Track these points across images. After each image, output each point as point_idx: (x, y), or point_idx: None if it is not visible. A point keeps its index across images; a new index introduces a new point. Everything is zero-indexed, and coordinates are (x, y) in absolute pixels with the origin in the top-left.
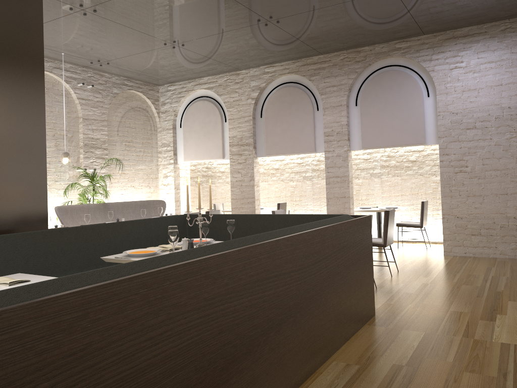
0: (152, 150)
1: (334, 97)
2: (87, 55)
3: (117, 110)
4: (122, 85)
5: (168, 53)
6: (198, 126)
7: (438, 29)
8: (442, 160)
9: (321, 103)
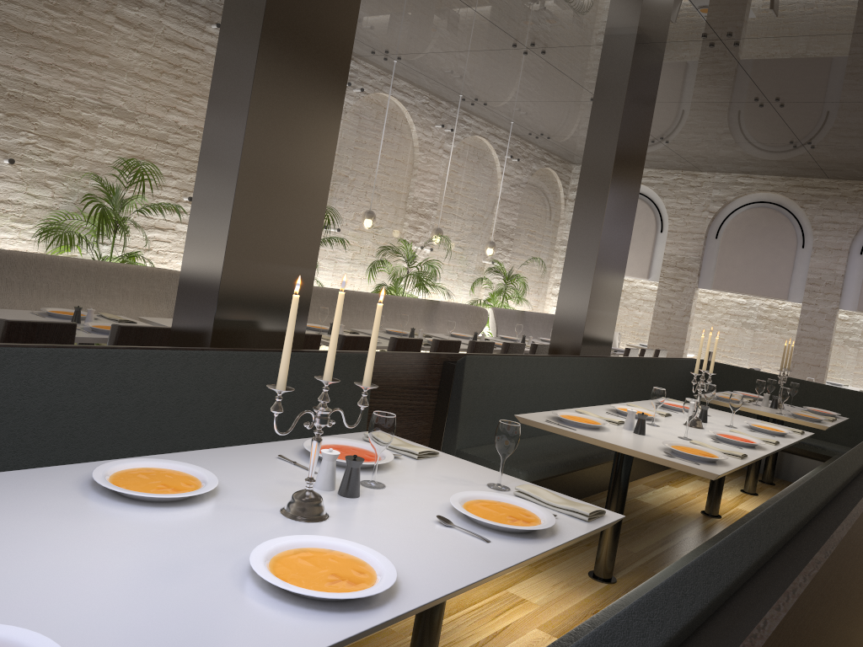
0: (551, 248)
1: (832, 237)
2: (537, 128)
3: (532, 192)
4: (542, 161)
5: None
6: None
7: None
8: None
9: (809, 240)
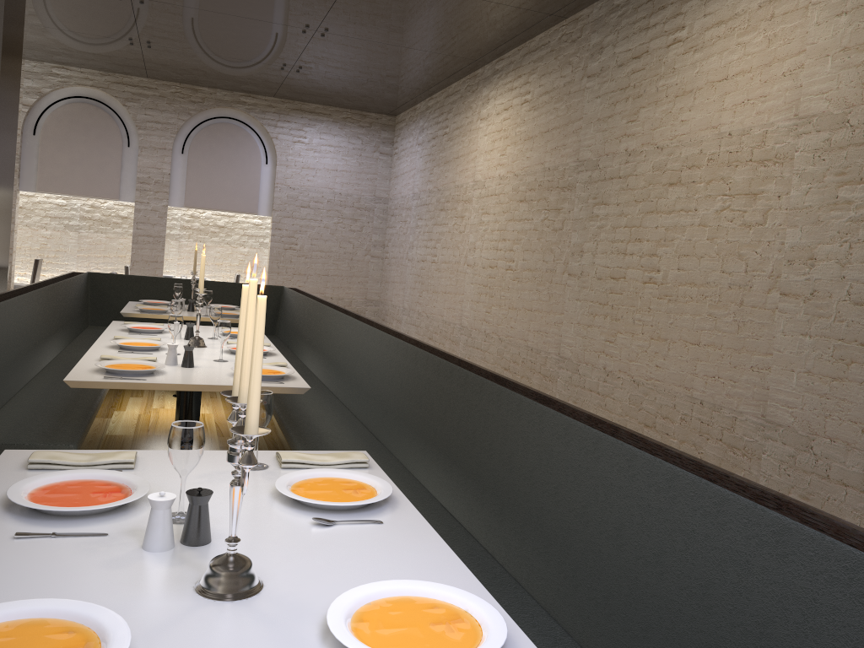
0: None
1: (157, 136)
2: None
3: None
4: None
5: None
6: None
7: (290, 97)
8: (274, 234)
9: (134, 139)
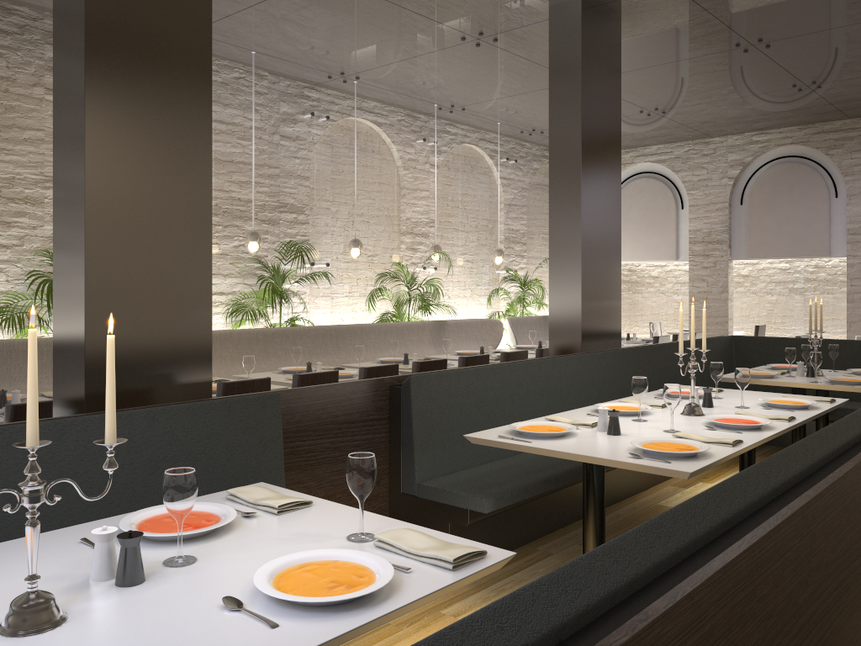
0: None
1: None
2: (526, 124)
3: (537, 192)
4: (543, 158)
5: (633, 120)
6: (637, 213)
7: None
8: None
9: (842, 188)
